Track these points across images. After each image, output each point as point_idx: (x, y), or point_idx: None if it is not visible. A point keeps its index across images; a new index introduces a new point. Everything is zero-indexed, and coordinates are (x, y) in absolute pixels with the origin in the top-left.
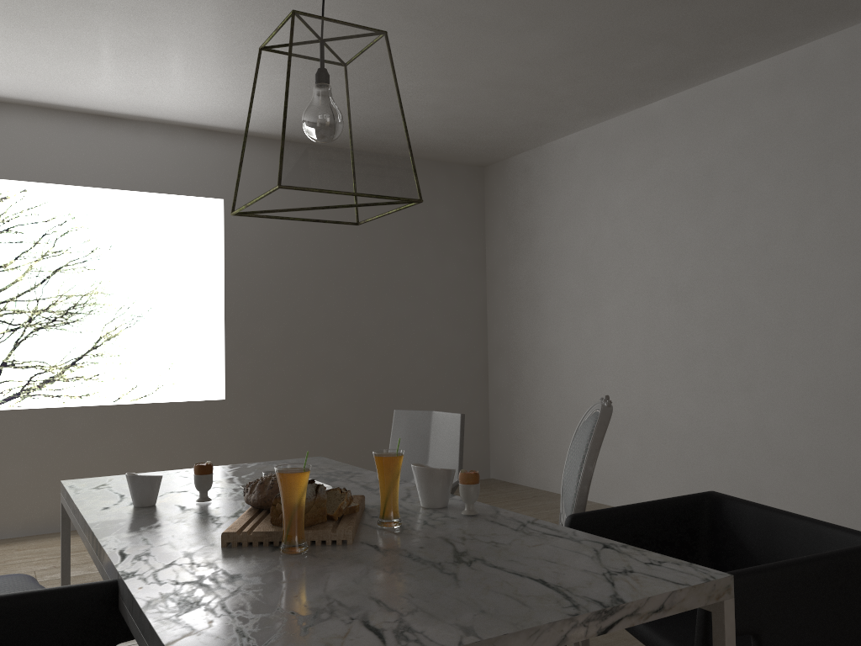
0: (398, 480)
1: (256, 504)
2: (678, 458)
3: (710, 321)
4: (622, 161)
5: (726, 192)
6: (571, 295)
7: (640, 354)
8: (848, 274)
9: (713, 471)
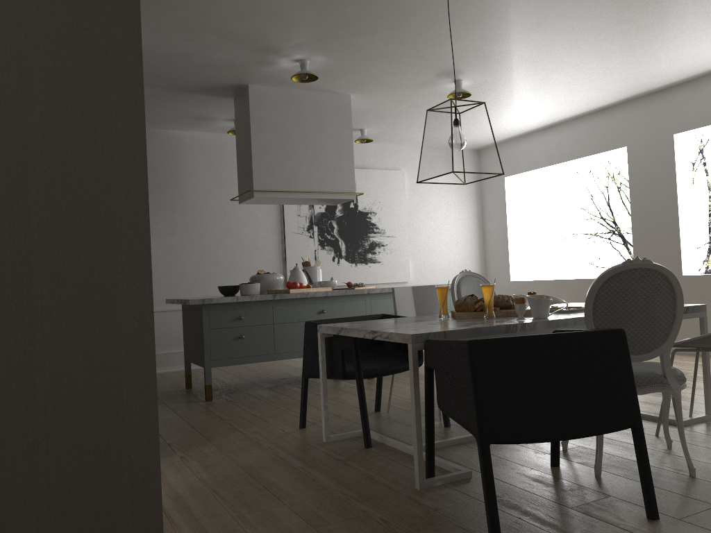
0: (487, 297)
1: None
2: None
3: None
4: None
5: None
6: None
7: None
8: None
9: None
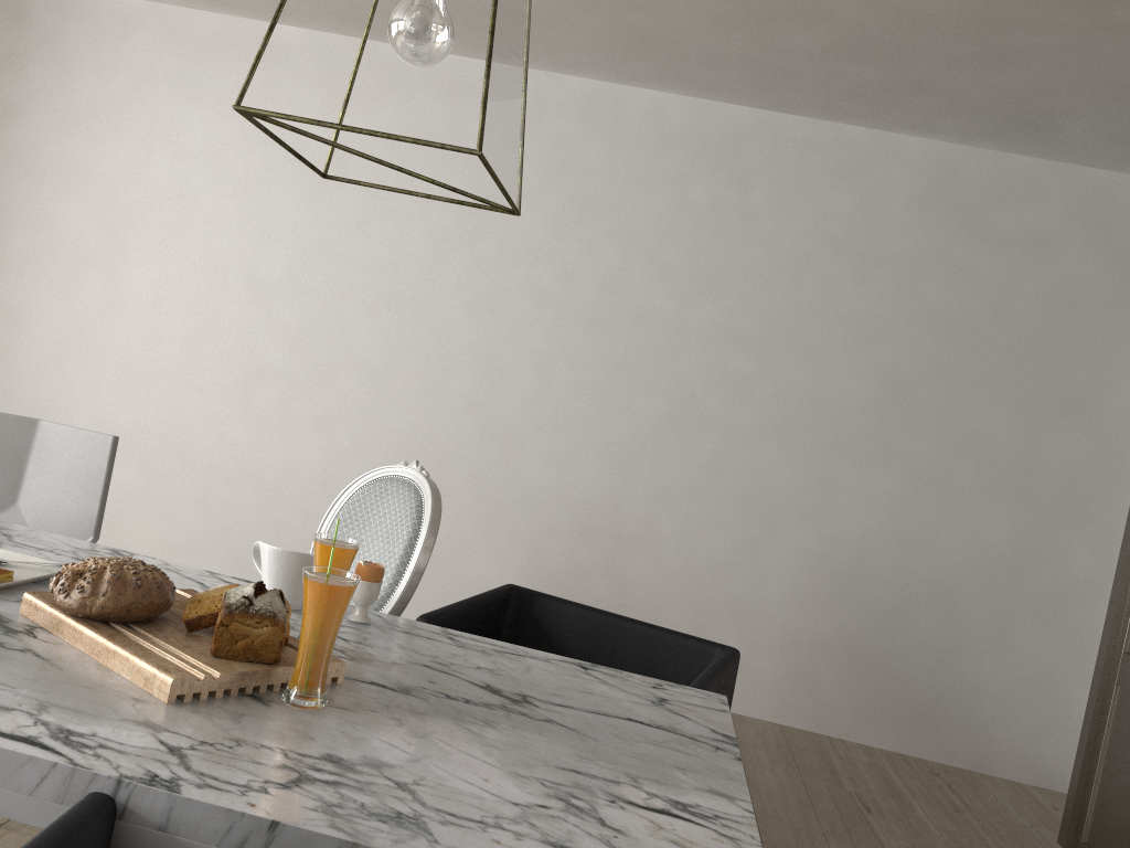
0: None
1: (108, 614)
2: (205, 498)
3: (295, 337)
4: (212, 80)
5: (357, 186)
6: (68, 237)
7: (176, 353)
8: (475, 331)
9: (253, 520)
